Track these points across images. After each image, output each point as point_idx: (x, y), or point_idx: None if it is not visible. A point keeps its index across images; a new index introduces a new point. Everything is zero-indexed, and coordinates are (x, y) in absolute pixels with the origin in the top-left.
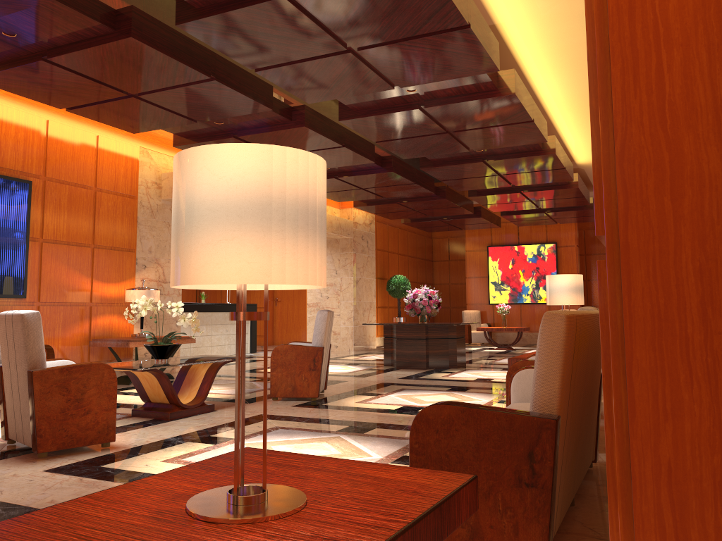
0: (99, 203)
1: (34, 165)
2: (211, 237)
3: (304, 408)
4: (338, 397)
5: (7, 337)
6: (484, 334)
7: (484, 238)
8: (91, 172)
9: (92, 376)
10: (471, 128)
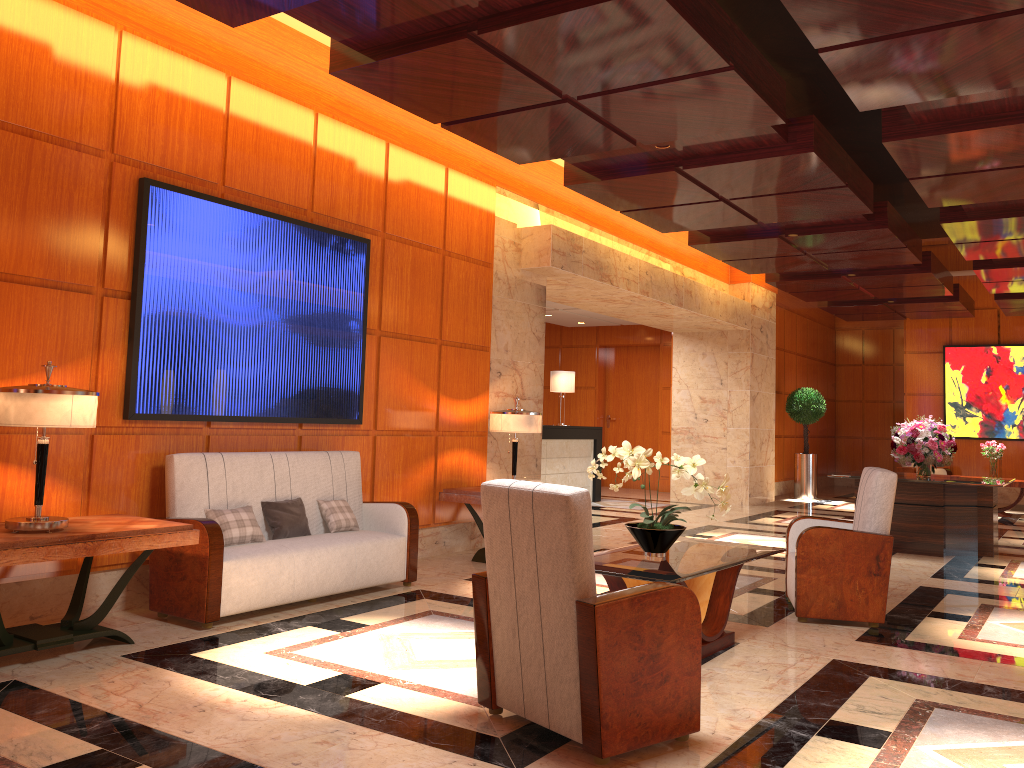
0: (448, 275)
1: (371, 215)
2: None
3: (891, 649)
4: (904, 621)
5: (512, 529)
6: None
7: (938, 333)
8: (439, 225)
9: (669, 612)
10: None
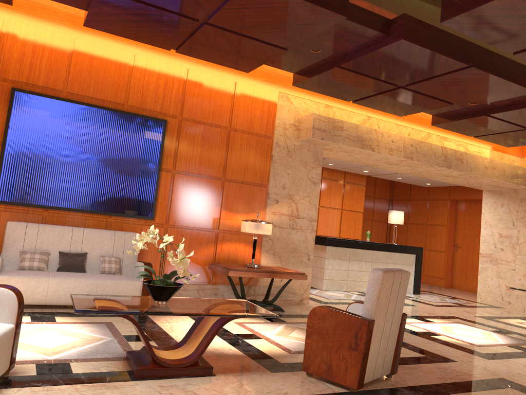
0: (233, 142)
1: (171, 107)
2: None
3: None
4: (396, 394)
5: None
6: None
7: None
8: (226, 113)
9: None
10: None
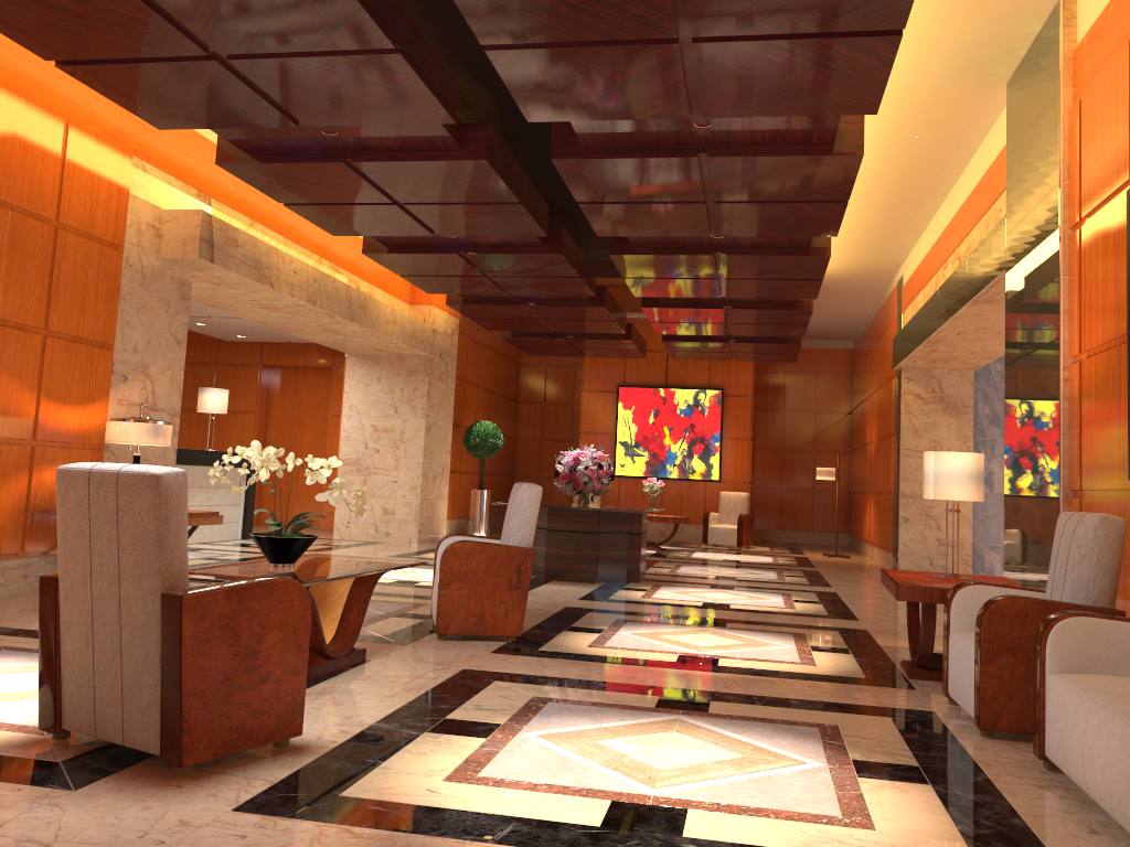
0: (62, 253)
1: None
2: None
3: (523, 658)
4: (543, 635)
5: (91, 518)
6: None
7: (614, 372)
8: (52, 191)
9: (274, 606)
10: (747, 200)
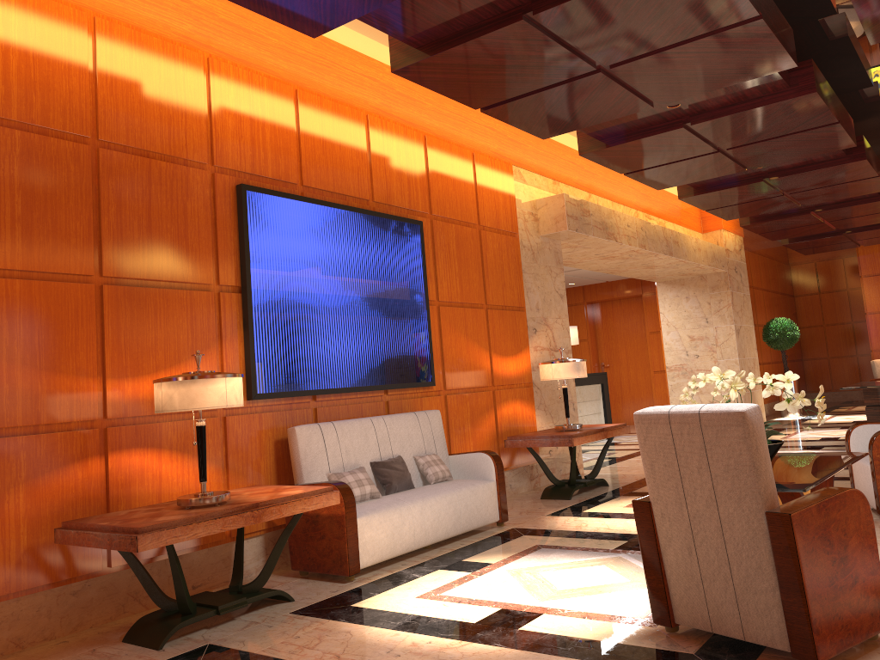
0: (485, 247)
1: (419, 200)
2: None
3: None
4: None
5: (677, 452)
6: None
7: None
8: (472, 204)
9: (848, 514)
10: None
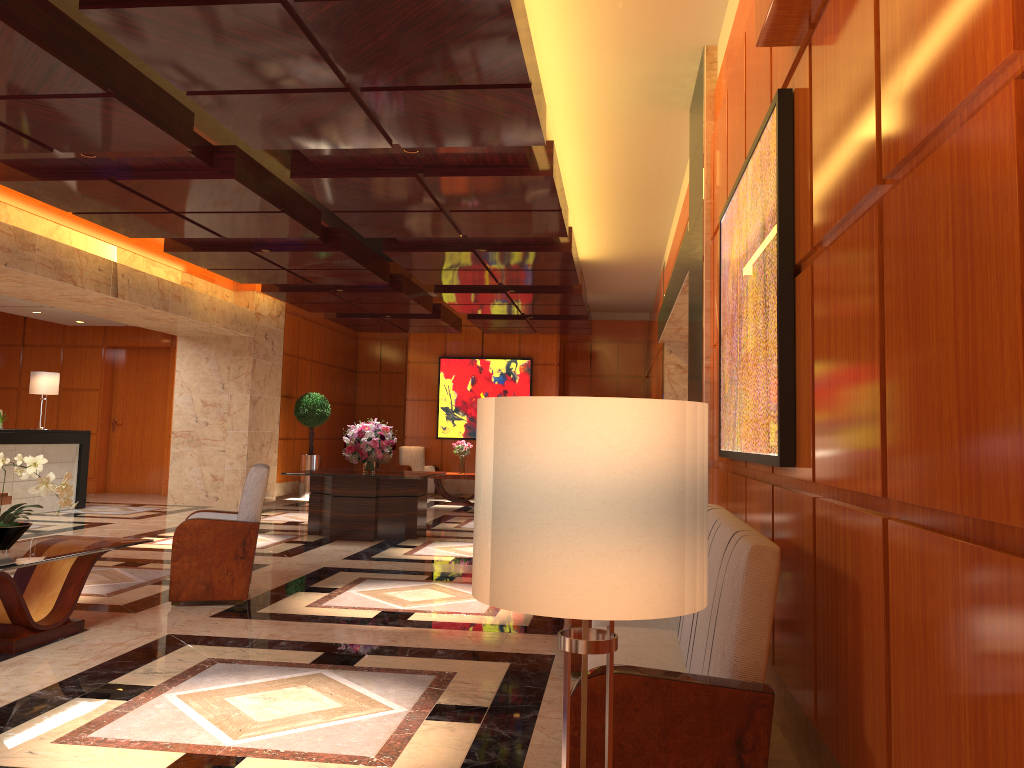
0: None
1: None
2: (605, 545)
3: (234, 621)
4: (274, 597)
5: None
6: (435, 482)
7: (436, 345)
8: None
9: None
10: (476, 209)
